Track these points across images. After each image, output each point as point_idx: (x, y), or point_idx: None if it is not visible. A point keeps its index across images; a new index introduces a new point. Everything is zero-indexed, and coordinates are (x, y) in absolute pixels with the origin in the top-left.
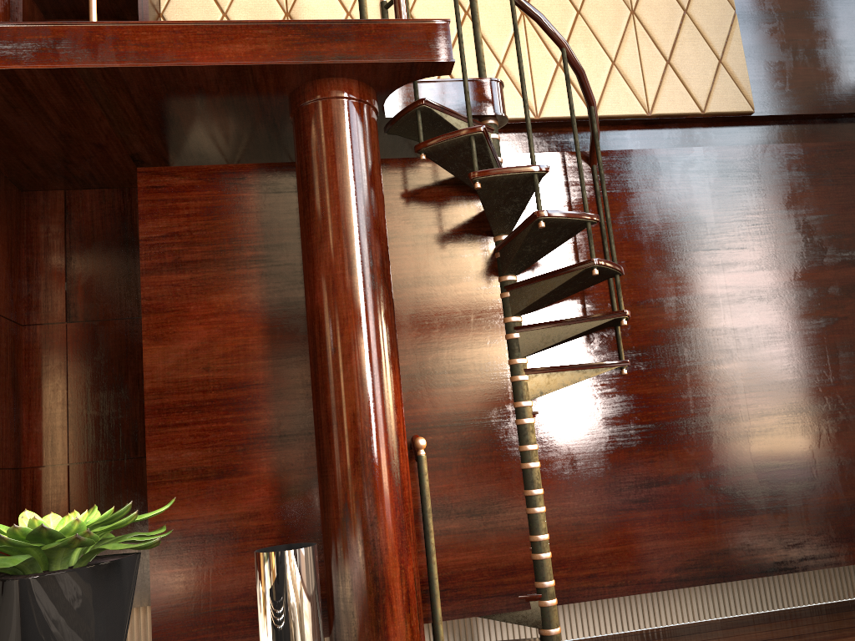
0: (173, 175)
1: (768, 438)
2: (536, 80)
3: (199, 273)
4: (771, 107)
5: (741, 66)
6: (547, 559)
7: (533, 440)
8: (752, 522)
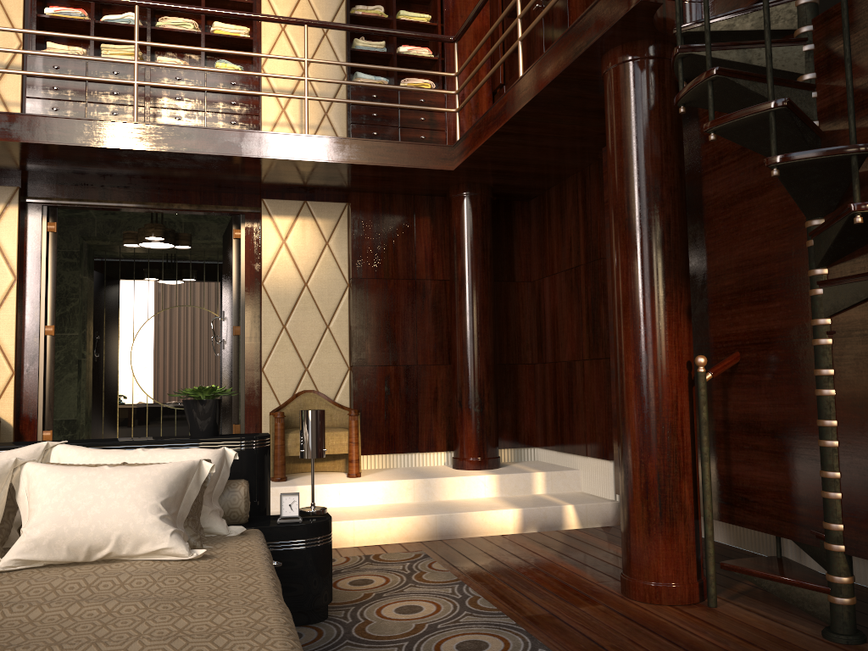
0: None
1: None
2: None
3: None
4: None
5: None
6: (829, 499)
7: (822, 364)
8: None
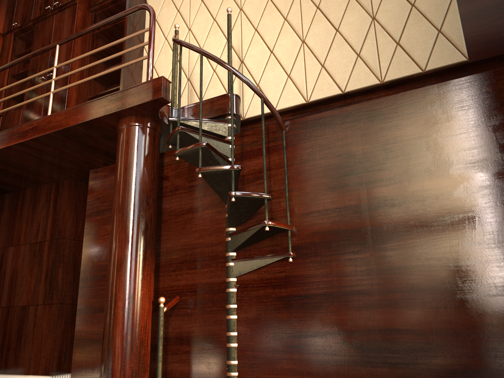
0: (100, 171)
1: (392, 309)
2: (308, 79)
3: (104, 215)
4: (486, 52)
5: (457, 29)
6: (232, 376)
7: (232, 302)
8: (374, 372)
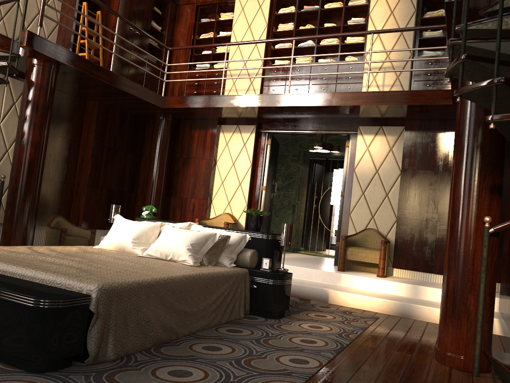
0: None
1: None
2: None
3: None
4: None
5: None
6: None
7: None
8: None
